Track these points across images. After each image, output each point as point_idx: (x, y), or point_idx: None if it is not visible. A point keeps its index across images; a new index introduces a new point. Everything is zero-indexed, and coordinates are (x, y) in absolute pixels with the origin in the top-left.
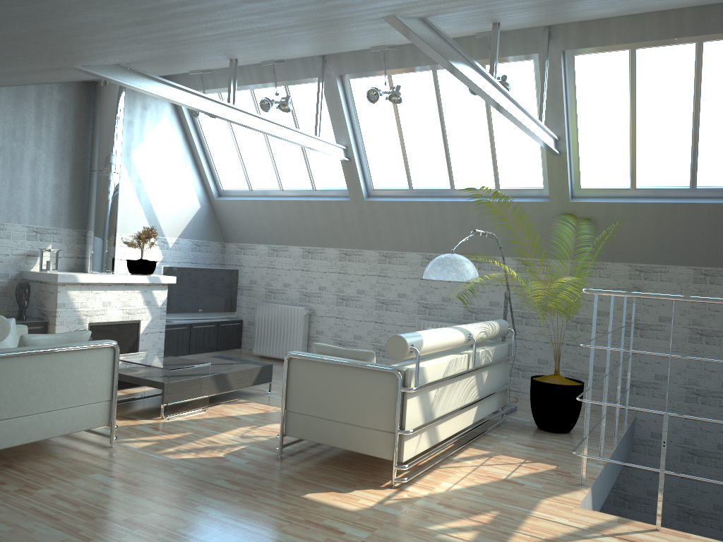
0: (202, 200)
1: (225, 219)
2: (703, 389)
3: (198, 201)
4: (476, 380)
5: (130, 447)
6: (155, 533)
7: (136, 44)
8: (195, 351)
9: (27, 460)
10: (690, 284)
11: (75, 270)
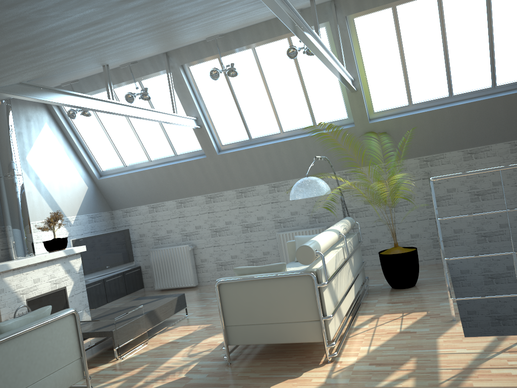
0: (88, 182)
1: (109, 192)
2: (488, 232)
3: (85, 183)
4: (349, 264)
5: None
6: None
7: (61, 54)
8: (111, 299)
9: None
10: (462, 162)
11: (2, 260)
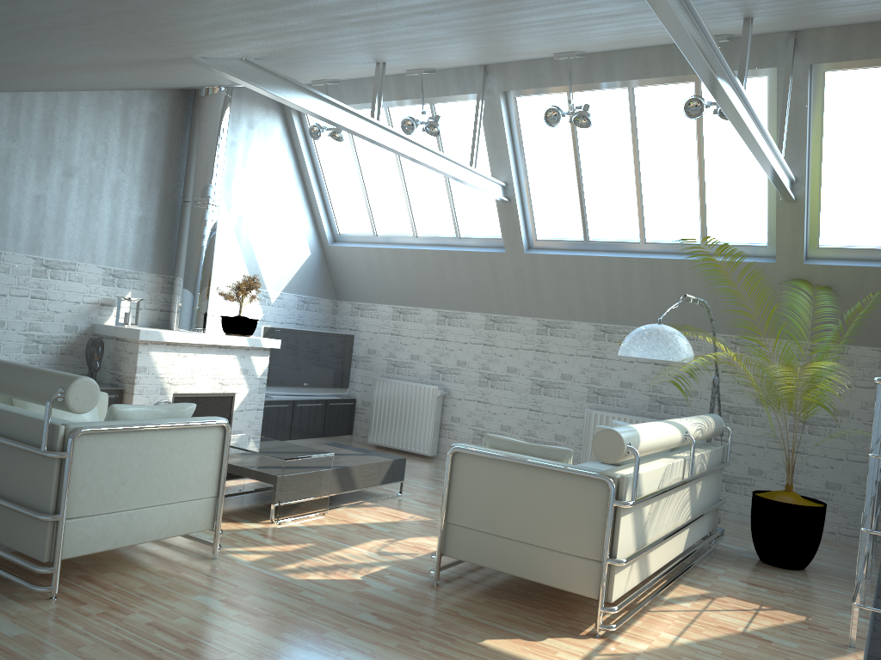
0: (313, 246)
1: (340, 270)
2: None
3: (308, 247)
4: (690, 493)
5: (238, 560)
6: None
7: (300, 17)
8: (297, 435)
9: (109, 571)
10: None
11: (157, 326)
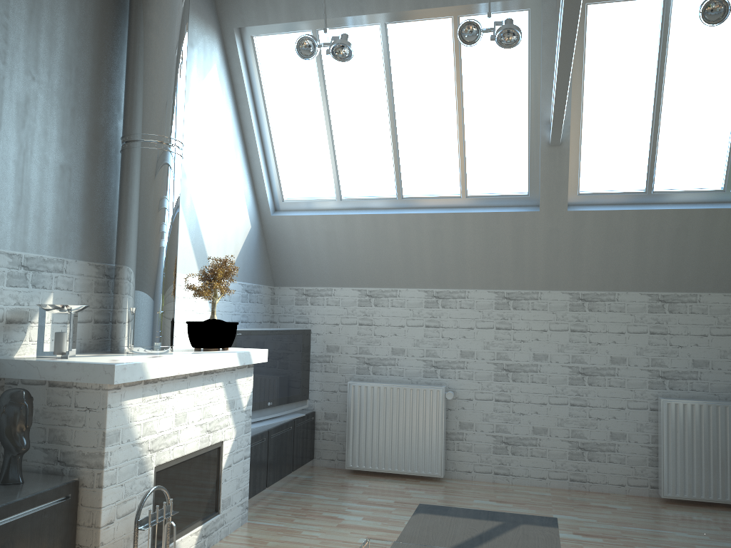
0: (252, 217)
1: (284, 247)
2: None
3: (249, 218)
4: None
5: None
6: None
7: None
8: (272, 478)
9: None
10: None
11: (91, 349)
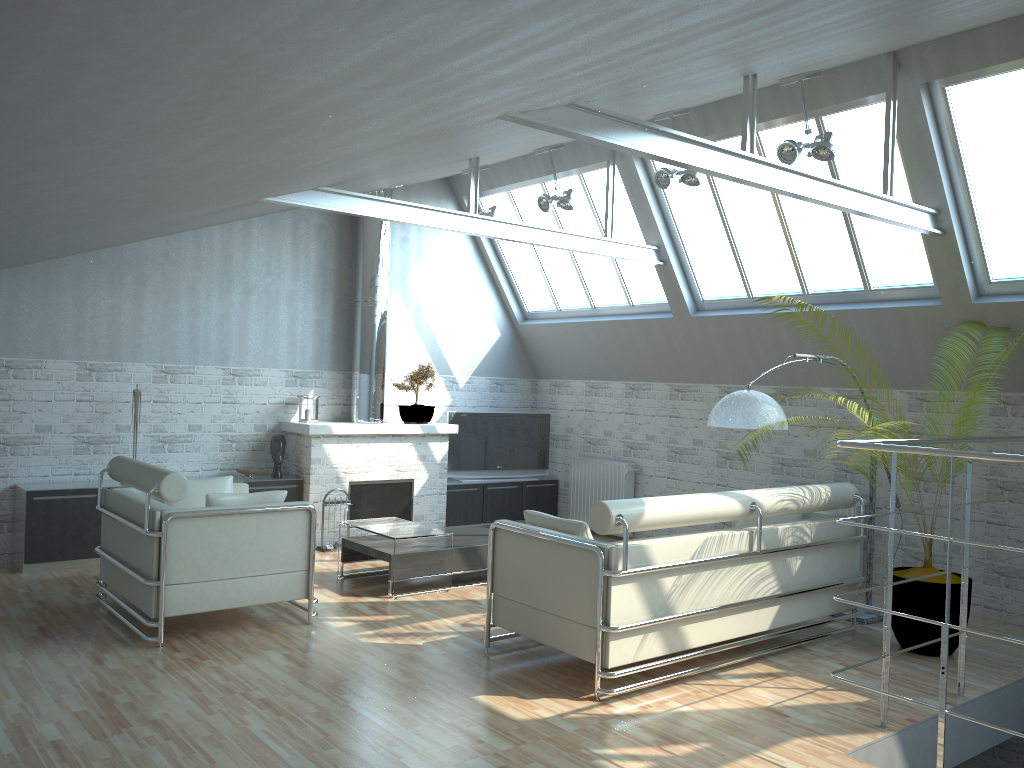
0: (502, 327)
1: (533, 348)
2: None
3: (497, 328)
4: (774, 567)
5: (328, 626)
6: (279, 715)
7: (257, 182)
8: (490, 518)
9: (217, 630)
10: None
11: (341, 419)
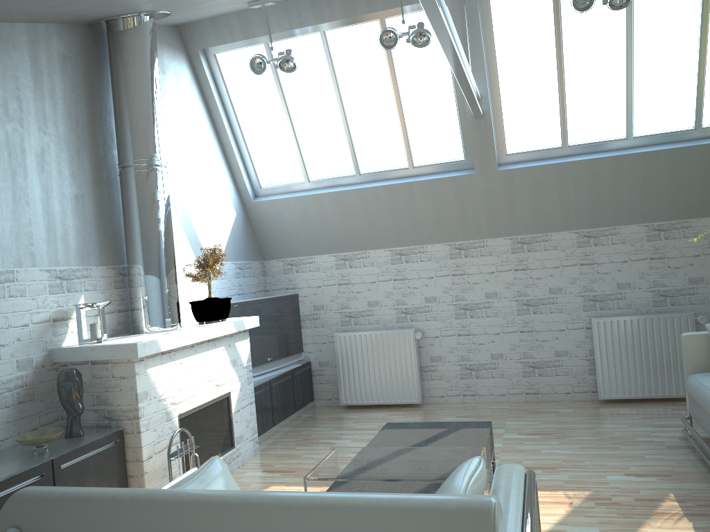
0: (236, 205)
1: (267, 227)
2: None
3: (233, 206)
4: None
5: None
6: None
7: None
8: (278, 418)
9: None
10: None
11: (118, 332)
